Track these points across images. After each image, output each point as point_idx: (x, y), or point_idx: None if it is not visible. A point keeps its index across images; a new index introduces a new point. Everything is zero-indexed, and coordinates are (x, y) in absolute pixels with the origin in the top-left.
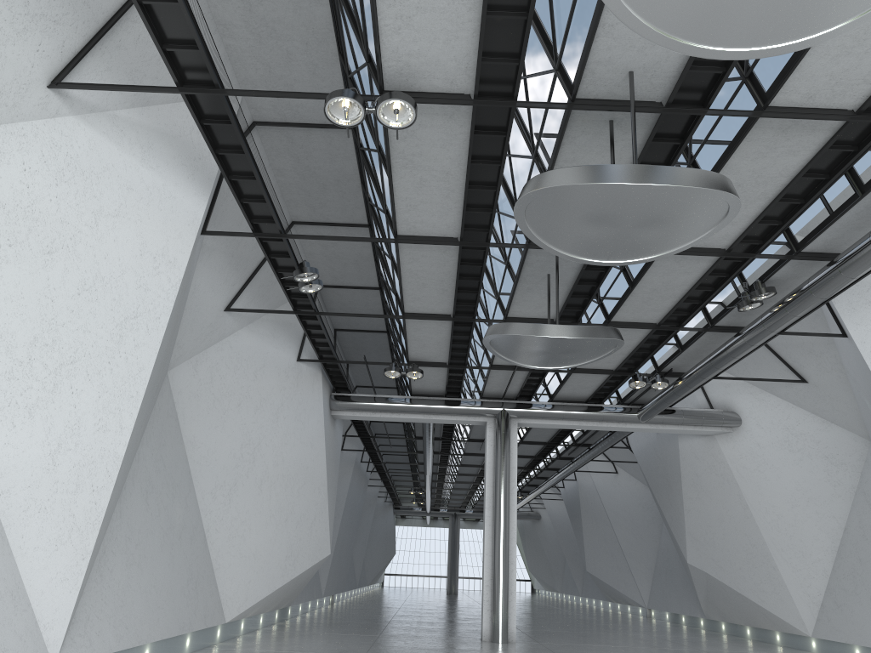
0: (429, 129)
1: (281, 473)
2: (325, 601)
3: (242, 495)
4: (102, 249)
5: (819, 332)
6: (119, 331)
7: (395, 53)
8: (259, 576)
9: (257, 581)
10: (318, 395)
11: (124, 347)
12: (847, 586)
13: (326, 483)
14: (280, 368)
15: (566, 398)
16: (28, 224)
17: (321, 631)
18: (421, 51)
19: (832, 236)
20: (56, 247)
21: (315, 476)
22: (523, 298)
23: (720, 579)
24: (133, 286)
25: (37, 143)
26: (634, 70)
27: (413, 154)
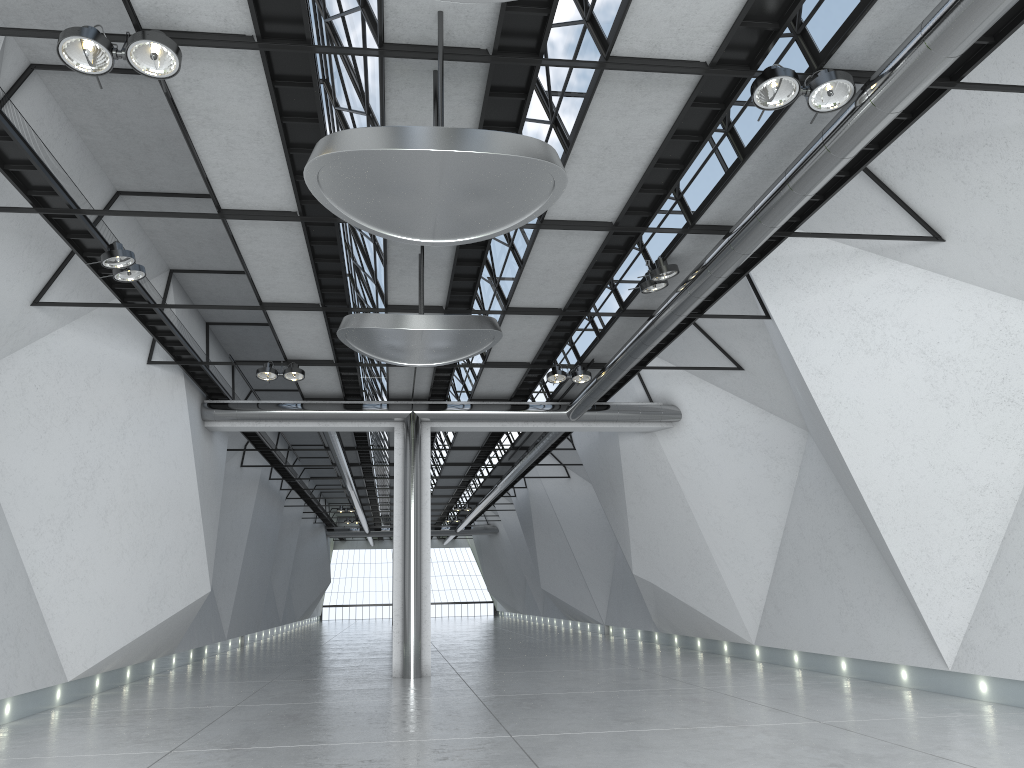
0: (216, 79)
1: (134, 500)
2: (231, 644)
3: (80, 529)
4: None
5: (750, 314)
6: None
7: None
8: (111, 623)
9: (109, 629)
10: (181, 404)
11: None
12: (786, 588)
13: (199, 508)
14: (123, 373)
15: (487, 396)
16: None
17: (202, 681)
18: None
19: (725, 207)
20: None
21: (184, 501)
22: (400, 283)
23: (666, 589)
24: None
25: None
26: (443, 10)
27: (208, 109)
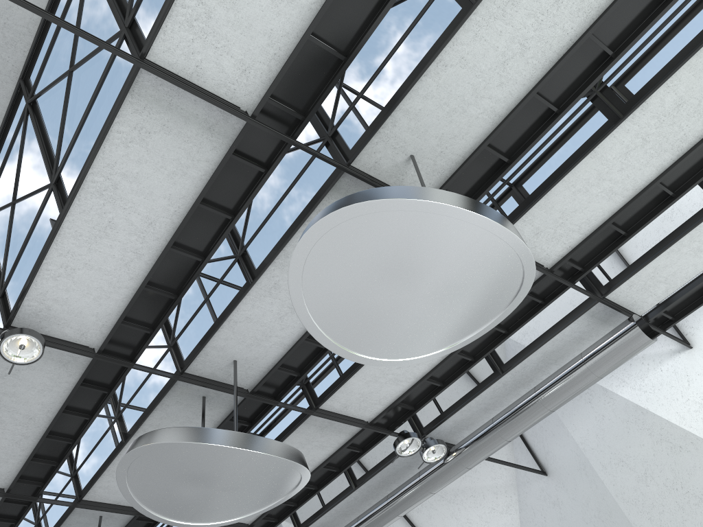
0: (36, 372)
1: None
2: None
3: None
4: None
5: None
6: None
7: (43, 295)
8: None
9: None
10: None
11: None
12: None
13: None
14: None
15: None
16: None
17: None
18: (69, 300)
19: (327, 520)
20: None
21: None
22: None
23: None
24: None
25: None
26: (238, 360)
27: (5, 393)
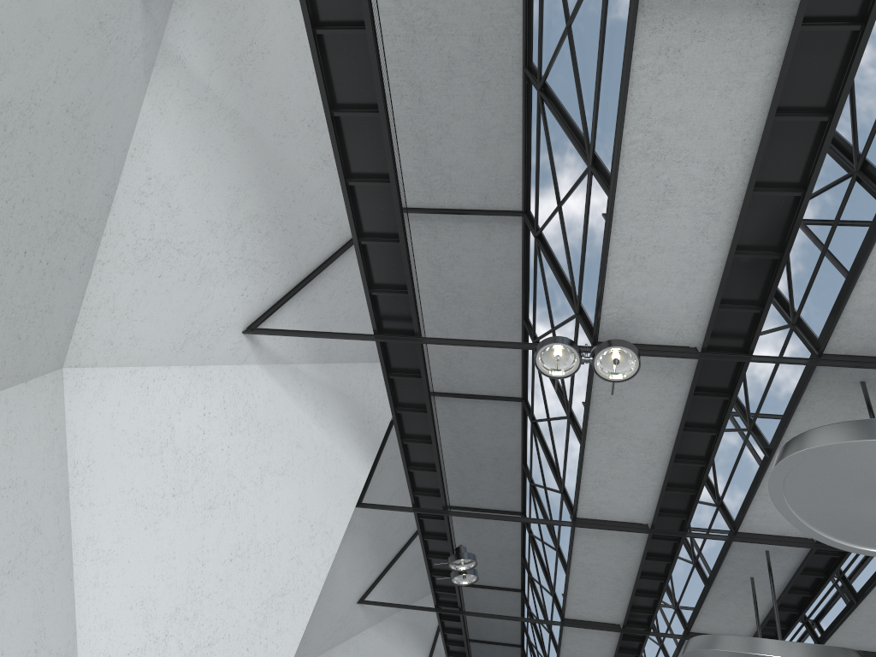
0: (639, 388)
1: None
2: None
3: None
4: (262, 510)
5: None
6: (264, 610)
7: (619, 298)
8: None
9: None
10: None
11: (266, 631)
12: None
13: None
14: None
15: None
16: (196, 473)
17: None
18: (649, 296)
19: None
20: (218, 503)
21: None
22: (714, 608)
23: None
24: (286, 557)
25: (221, 388)
26: None
27: (615, 418)
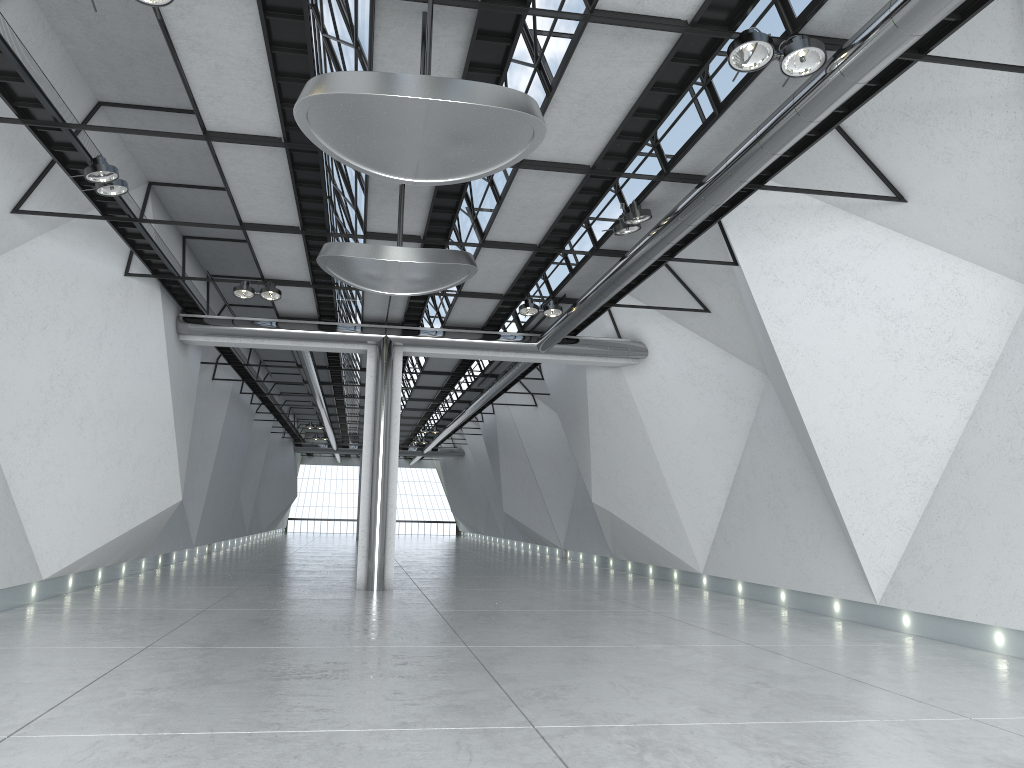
0: (209, 6)
1: (109, 409)
2: (198, 551)
3: (56, 435)
4: None
5: (719, 259)
6: None
7: None
8: (85, 526)
9: (83, 532)
10: (157, 317)
11: None
12: (736, 523)
13: (172, 420)
14: (101, 284)
15: (460, 324)
16: None
17: (172, 585)
18: None
19: (699, 157)
20: None
21: (158, 412)
22: (379, 211)
23: (623, 518)
24: None
25: None
26: None
27: (198, 35)
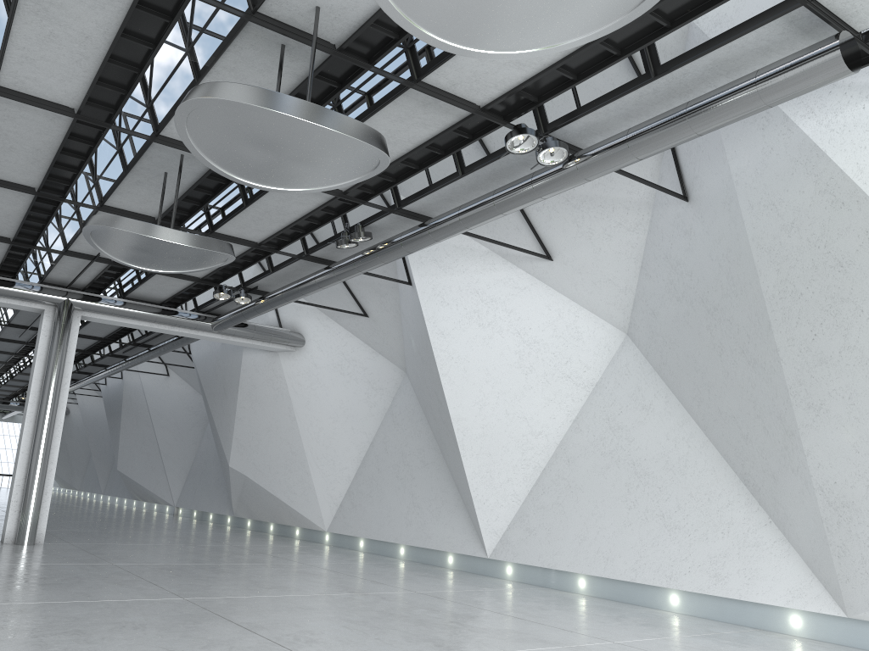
0: None
1: None
2: None
3: None
4: None
5: (388, 276)
6: None
7: None
8: None
9: None
10: None
11: None
12: (364, 490)
13: None
14: None
15: (141, 297)
16: None
17: None
18: None
19: (429, 202)
20: None
21: None
22: (129, 190)
23: (258, 482)
24: None
25: None
26: (321, 7)
27: (52, 3)
